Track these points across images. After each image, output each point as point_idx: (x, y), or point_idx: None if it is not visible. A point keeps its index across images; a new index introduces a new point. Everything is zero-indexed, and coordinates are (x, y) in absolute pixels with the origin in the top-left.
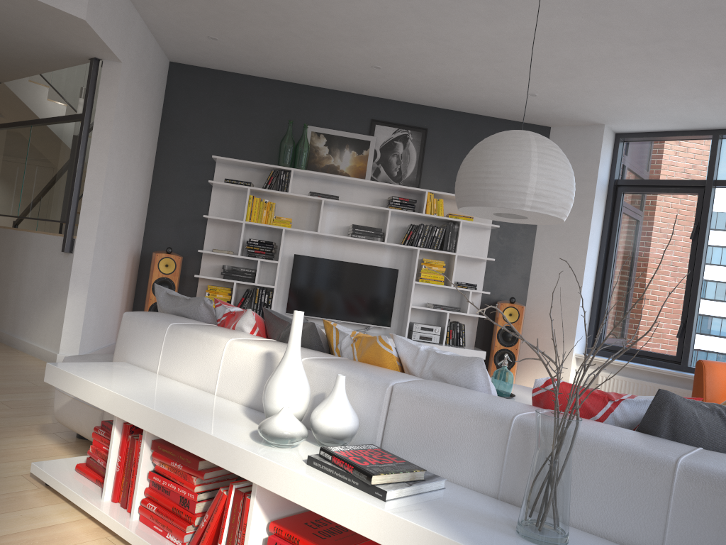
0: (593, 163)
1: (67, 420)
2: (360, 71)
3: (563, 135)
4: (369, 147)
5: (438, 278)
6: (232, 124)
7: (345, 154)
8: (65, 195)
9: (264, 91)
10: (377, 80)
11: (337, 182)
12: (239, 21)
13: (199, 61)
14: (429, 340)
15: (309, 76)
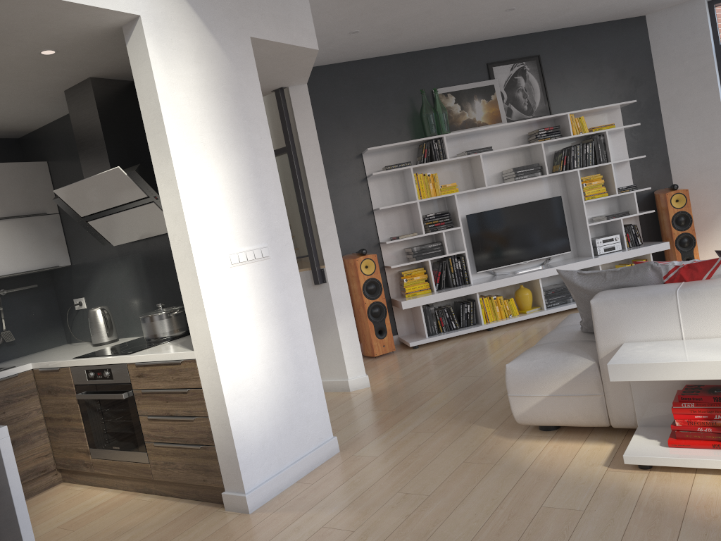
0: (703, 36)
1: (543, 418)
2: (489, 18)
3: (661, 19)
4: (495, 91)
5: (600, 191)
6: (363, 112)
7: (476, 105)
8: (292, 231)
9: (381, 70)
10: (499, 22)
11: (477, 134)
12: (399, 5)
13: (318, 61)
14: (613, 250)
15: (427, 41)
